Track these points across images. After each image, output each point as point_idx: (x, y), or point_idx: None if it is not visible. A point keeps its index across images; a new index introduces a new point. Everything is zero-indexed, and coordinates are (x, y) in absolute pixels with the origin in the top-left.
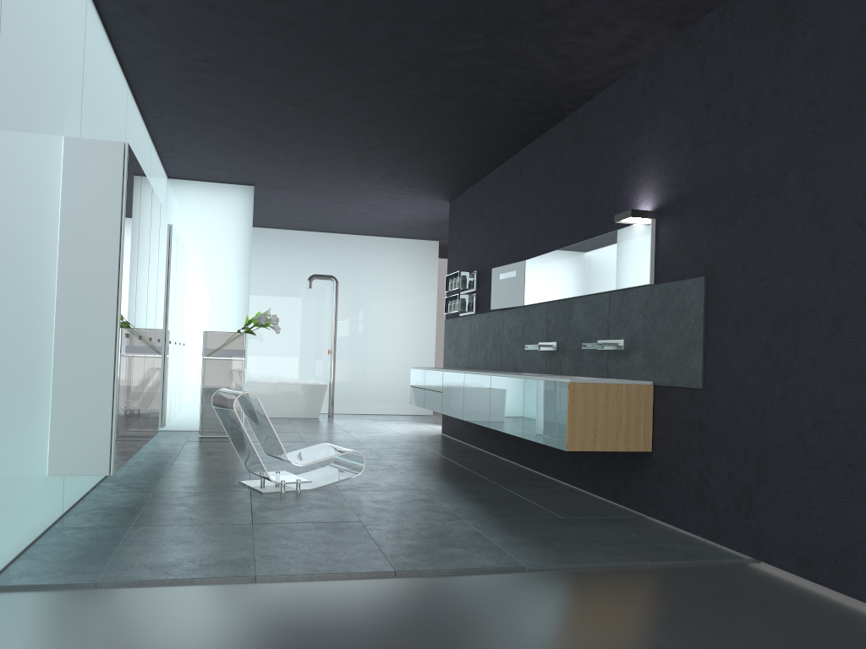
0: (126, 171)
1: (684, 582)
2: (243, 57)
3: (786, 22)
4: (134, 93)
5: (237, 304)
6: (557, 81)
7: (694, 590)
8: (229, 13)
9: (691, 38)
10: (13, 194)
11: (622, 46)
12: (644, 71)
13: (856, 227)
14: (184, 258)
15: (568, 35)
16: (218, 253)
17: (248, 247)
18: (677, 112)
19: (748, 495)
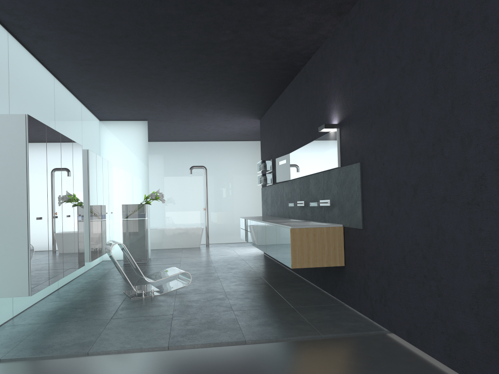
0: (27, 130)
1: (335, 348)
2: (106, 56)
3: (385, 9)
4: (59, 80)
5: (142, 187)
6: (286, 51)
7: (337, 353)
8: (87, 35)
9: (347, 21)
10: None
11: (313, 29)
12: (330, 41)
13: (420, 132)
14: (106, 165)
15: (278, 26)
16: (130, 160)
17: (146, 155)
18: (344, 65)
19: (384, 293)
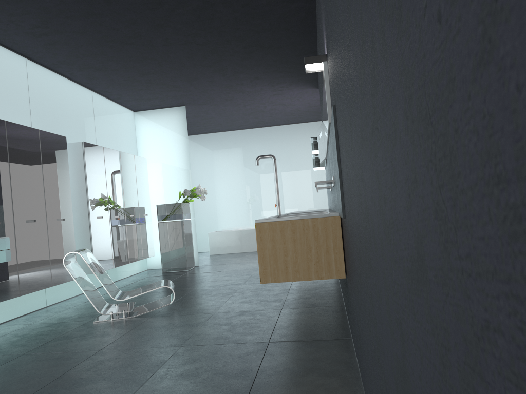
0: None
1: None
2: (50, 17)
3: None
4: (37, 62)
5: (184, 184)
6: None
7: None
8: None
9: None
10: None
11: None
12: None
13: (341, 2)
14: (131, 160)
15: None
16: (169, 153)
17: (186, 146)
18: None
19: (359, 332)
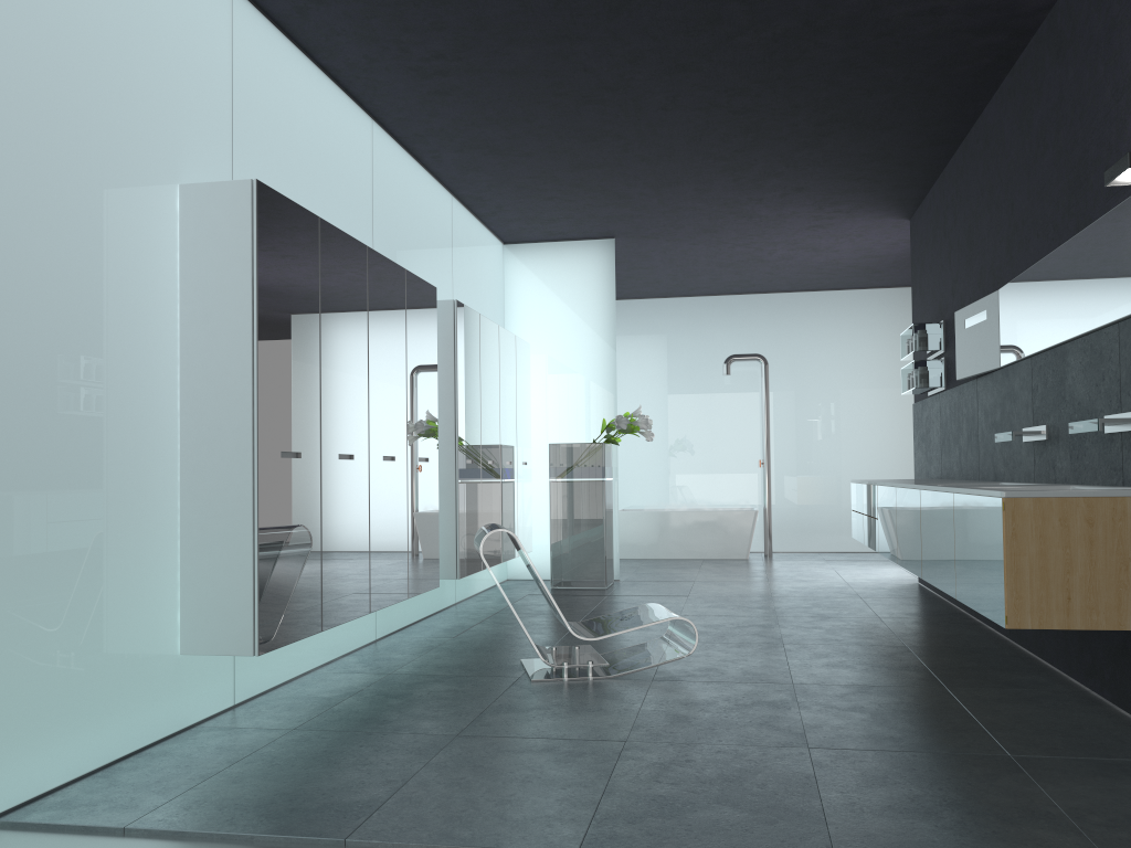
0: (255, 220)
1: None
2: (477, 38)
3: None
4: (386, 128)
5: (600, 404)
6: None
7: None
8: None
9: None
10: (27, 264)
11: None
12: None
13: None
14: (511, 346)
15: None
16: (572, 336)
17: (611, 323)
18: None
19: None
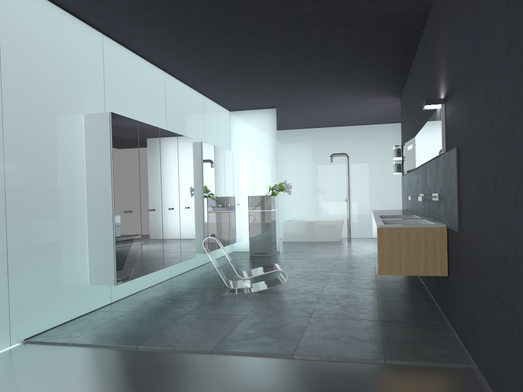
0: (111, 127)
1: (388, 378)
2: (199, 45)
3: None
4: (171, 74)
5: (271, 178)
6: (390, 14)
7: (385, 385)
8: (170, 26)
9: None
10: (28, 152)
11: None
12: None
13: (498, 104)
14: (230, 156)
15: None
16: (259, 150)
17: (275, 144)
18: (447, 22)
19: (473, 316)
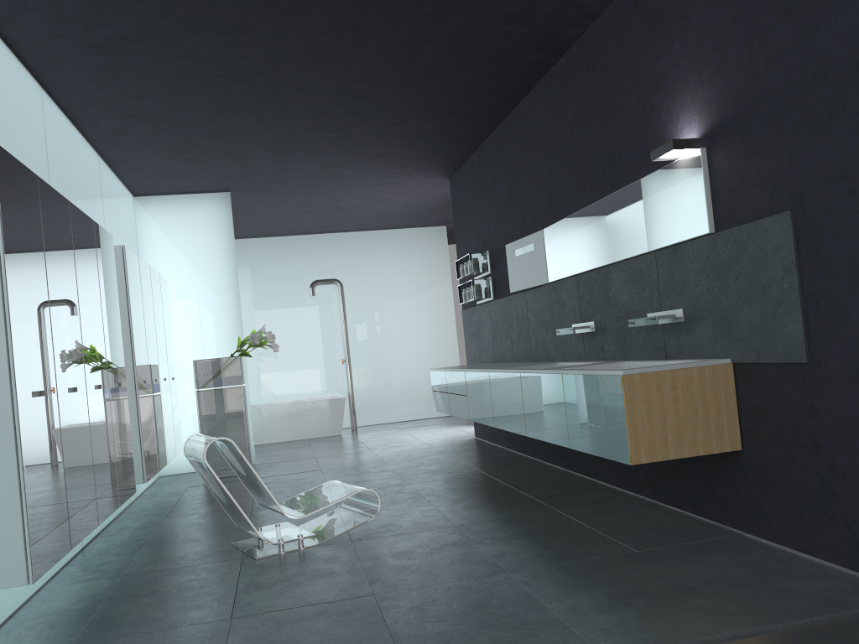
0: None
1: None
2: (160, 25)
3: None
4: (52, 96)
5: (229, 325)
6: None
7: None
8: None
9: None
10: None
11: None
12: None
13: None
14: (157, 282)
15: None
16: (200, 271)
17: (232, 260)
18: (718, 1)
19: None
